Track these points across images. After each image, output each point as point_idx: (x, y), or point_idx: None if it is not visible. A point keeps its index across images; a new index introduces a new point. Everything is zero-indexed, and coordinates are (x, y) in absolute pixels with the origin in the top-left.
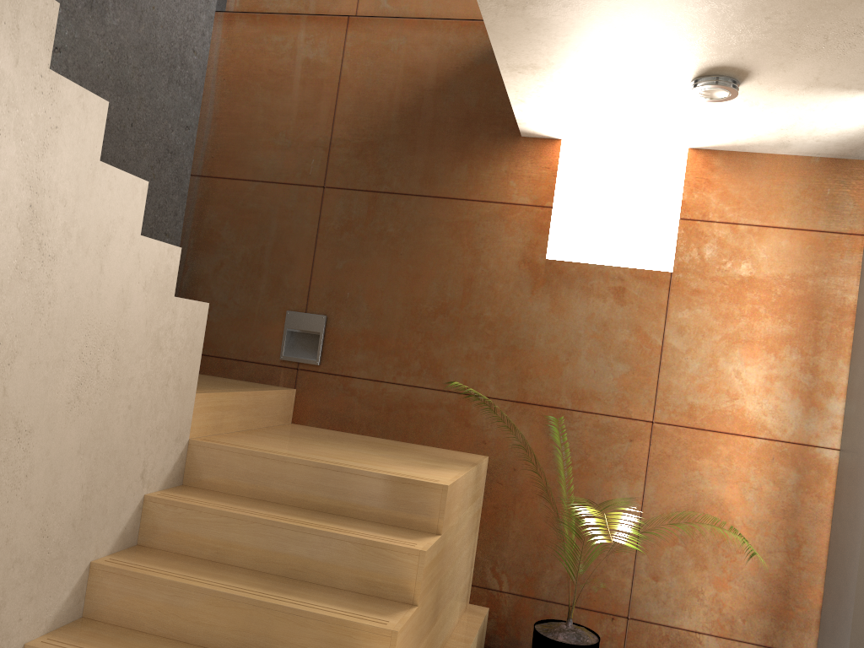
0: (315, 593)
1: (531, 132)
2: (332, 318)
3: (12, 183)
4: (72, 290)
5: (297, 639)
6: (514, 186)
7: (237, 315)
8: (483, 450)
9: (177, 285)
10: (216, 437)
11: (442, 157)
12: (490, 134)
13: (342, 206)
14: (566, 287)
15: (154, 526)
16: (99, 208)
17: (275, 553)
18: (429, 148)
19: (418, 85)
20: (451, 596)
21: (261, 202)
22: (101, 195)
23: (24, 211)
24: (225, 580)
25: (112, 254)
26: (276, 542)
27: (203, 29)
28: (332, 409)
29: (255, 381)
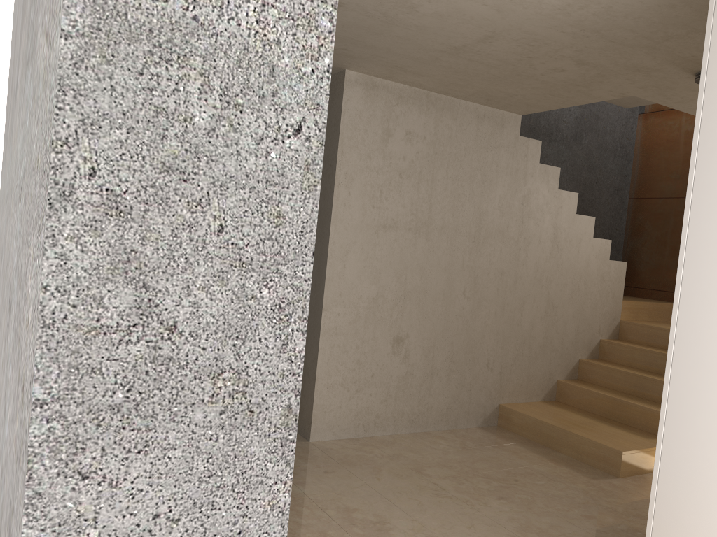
0: None
1: None
2: None
3: (548, 227)
4: (568, 260)
5: (654, 390)
6: None
7: (654, 267)
8: None
9: (623, 253)
10: (633, 321)
11: None
12: None
13: None
14: None
15: (604, 351)
16: (576, 230)
17: (652, 363)
18: None
19: None
20: None
21: (664, 208)
22: (577, 225)
23: (552, 235)
24: (629, 369)
25: (582, 246)
26: (652, 359)
27: (631, 126)
28: None
29: (664, 300)
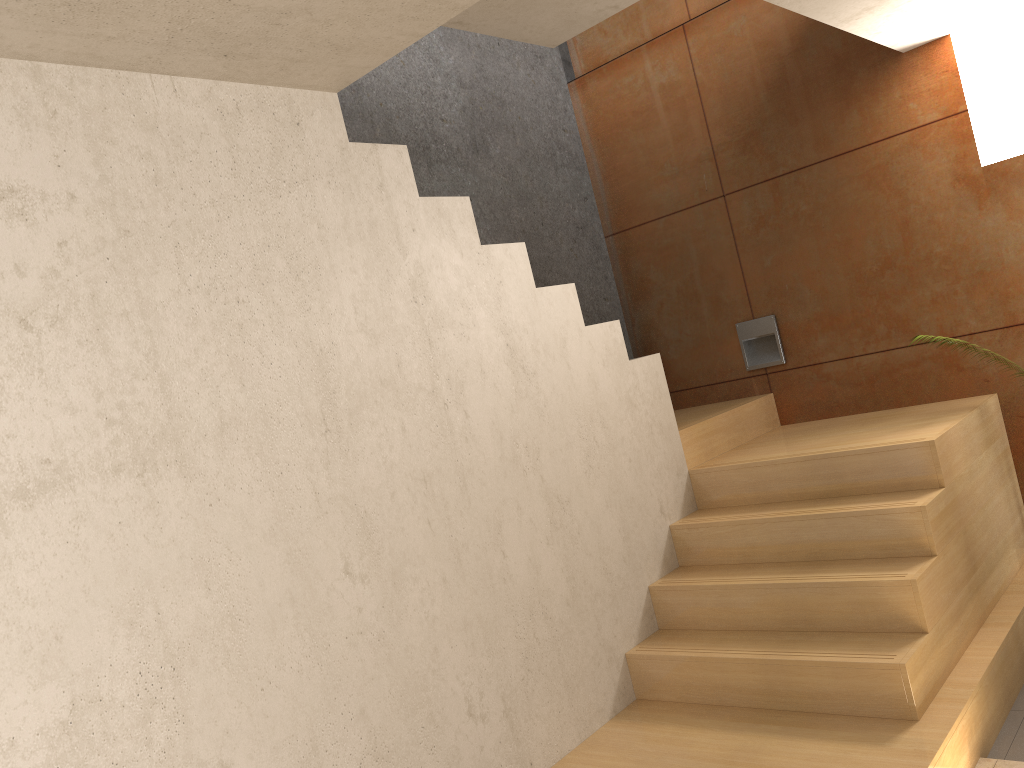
0: (837, 567)
1: (911, 45)
2: (779, 315)
3: (490, 336)
4: (555, 390)
5: (831, 607)
6: (915, 107)
7: (692, 344)
8: (988, 389)
9: (632, 338)
10: (710, 461)
11: (827, 114)
12: (868, 67)
13: (747, 206)
14: (1017, 186)
15: (686, 548)
16: (549, 322)
17: (792, 544)
18: (810, 111)
19: (775, 55)
20: (993, 542)
21: (672, 234)
22: (546, 312)
23: (504, 350)
24: (756, 575)
25: (571, 351)
26: (789, 534)
27: (564, 106)
28: (814, 400)
29: (732, 399)
